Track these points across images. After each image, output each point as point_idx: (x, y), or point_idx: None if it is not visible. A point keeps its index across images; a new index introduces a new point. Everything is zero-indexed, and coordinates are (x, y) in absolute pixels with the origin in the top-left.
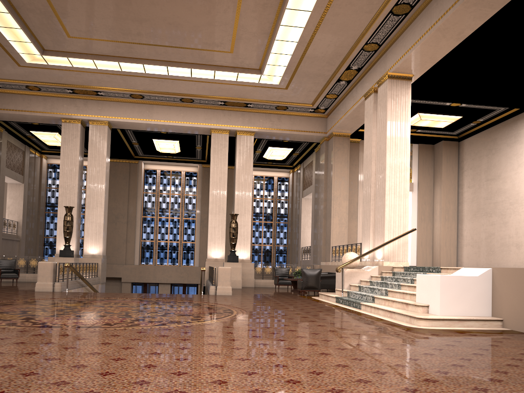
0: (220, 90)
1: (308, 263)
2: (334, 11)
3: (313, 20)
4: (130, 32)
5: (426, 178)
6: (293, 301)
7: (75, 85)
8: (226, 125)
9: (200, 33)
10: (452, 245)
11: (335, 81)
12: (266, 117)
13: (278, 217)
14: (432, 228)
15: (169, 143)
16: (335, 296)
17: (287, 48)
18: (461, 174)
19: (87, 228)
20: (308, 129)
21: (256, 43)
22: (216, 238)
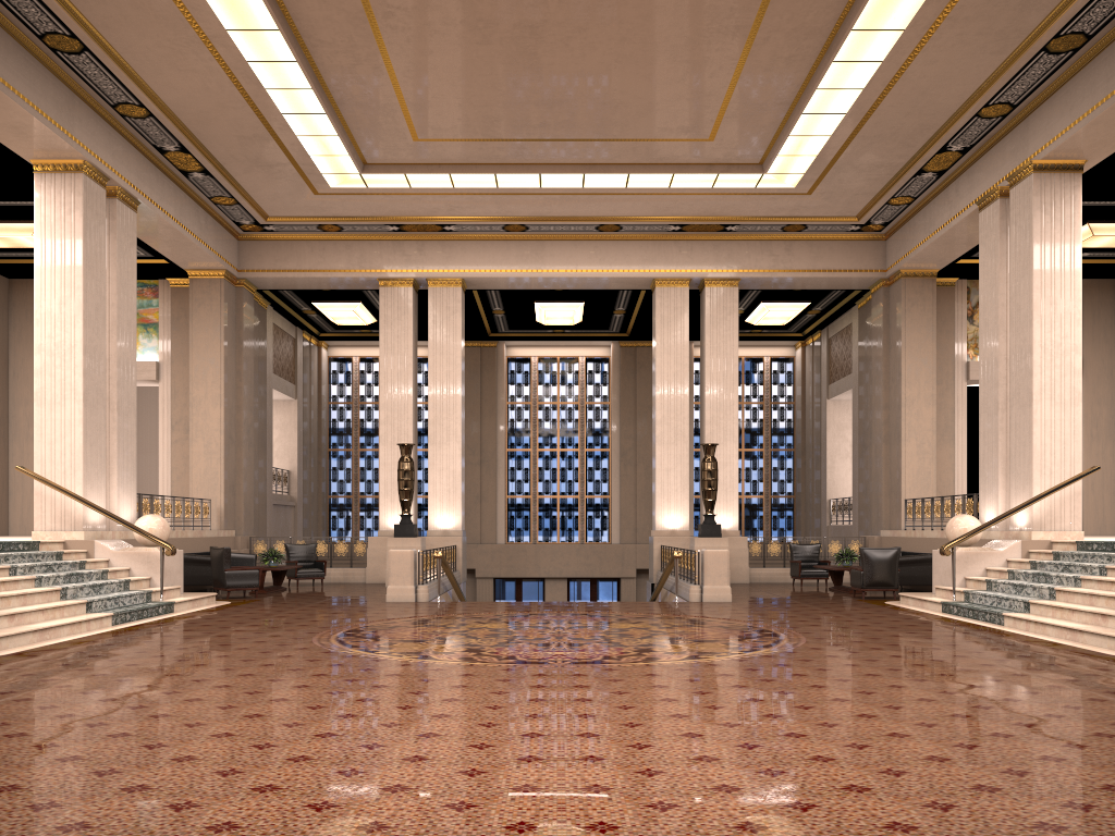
0: (676, 205)
1: (846, 531)
2: (928, 57)
3: (883, 76)
4: (527, 123)
5: (1099, 351)
6: (860, 612)
7: (406, 218)
8: (684, 270)
9: (658, 113)
10: None
11: (912, 174)
12: (762, 249)
13: (773, 440)
14: None
15: (566, 308)
16: (940, 601)
17: (824, 126)
18: None
19: (433, 481)
20: (848, 266)
21: (761, 120)
22: (671, 491)
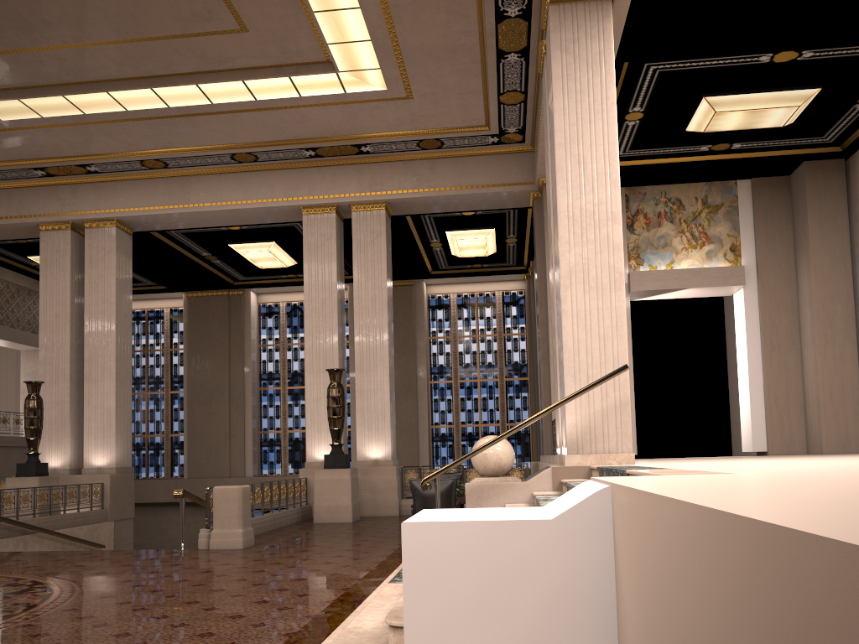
0: (288, 124)
1: None
2: None
3: None
4: (28, 23)
5: (775, 253)
6: (313, 568)
7: (41, 160)
8: (327, 196)
9: None
10: (849, 398)
11: (494, 58)
12: (405, 169)
13: (508, 369)
14: (801, 363)
15: (259, 248)
16: None
17: None
18: (858, 232)
19: (89, 419)
20: (495, 181)
21: None
22: (321, 421)
